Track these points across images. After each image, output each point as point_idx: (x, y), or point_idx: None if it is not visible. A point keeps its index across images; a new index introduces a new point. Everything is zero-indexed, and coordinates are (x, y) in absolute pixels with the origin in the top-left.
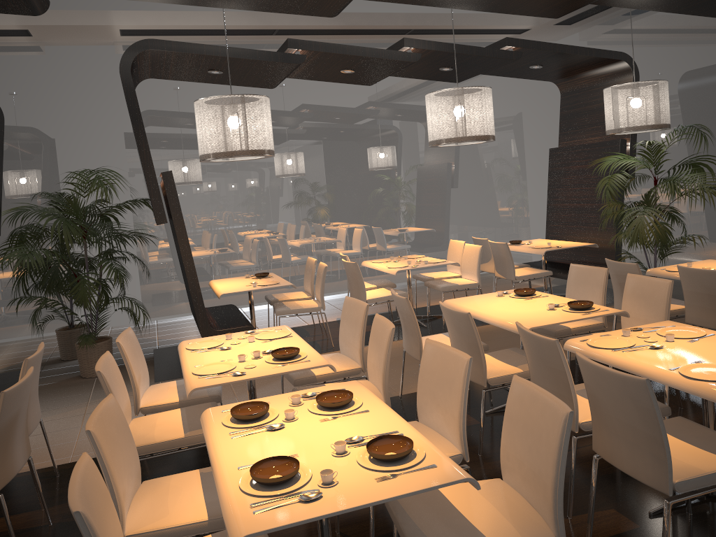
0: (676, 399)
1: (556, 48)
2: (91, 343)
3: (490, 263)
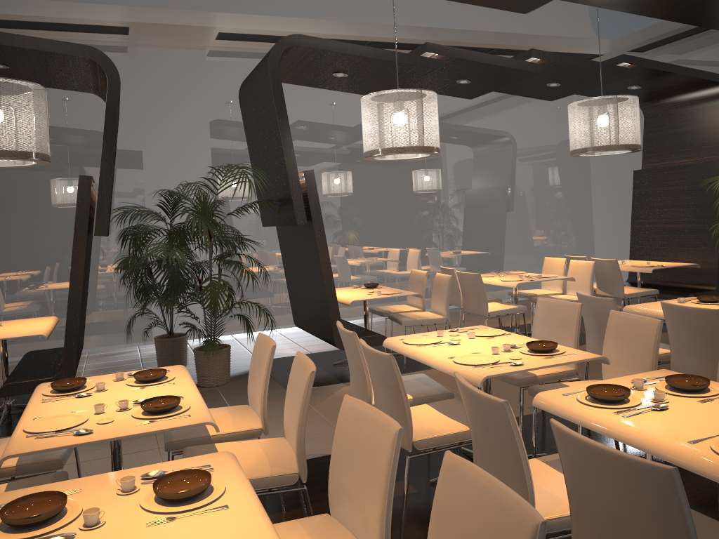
0: None
1: (667, 68)
2: (217, 349)
3: None
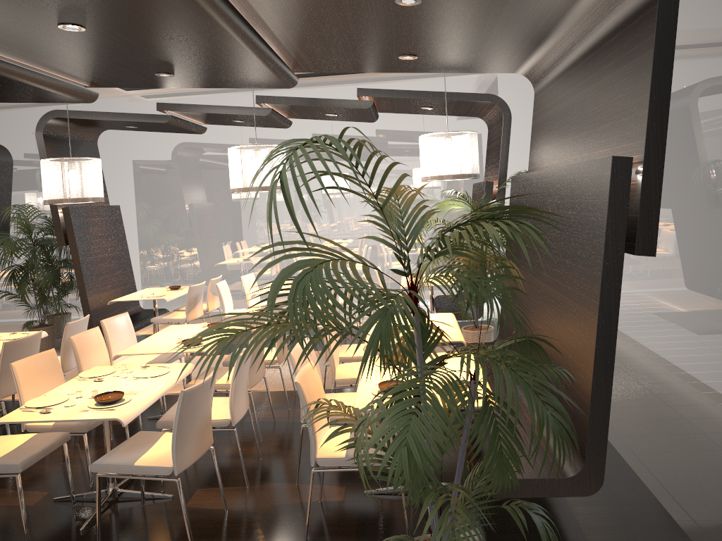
0: (276, 433)
1: (411, 95)
2: (29, 328)
3: None
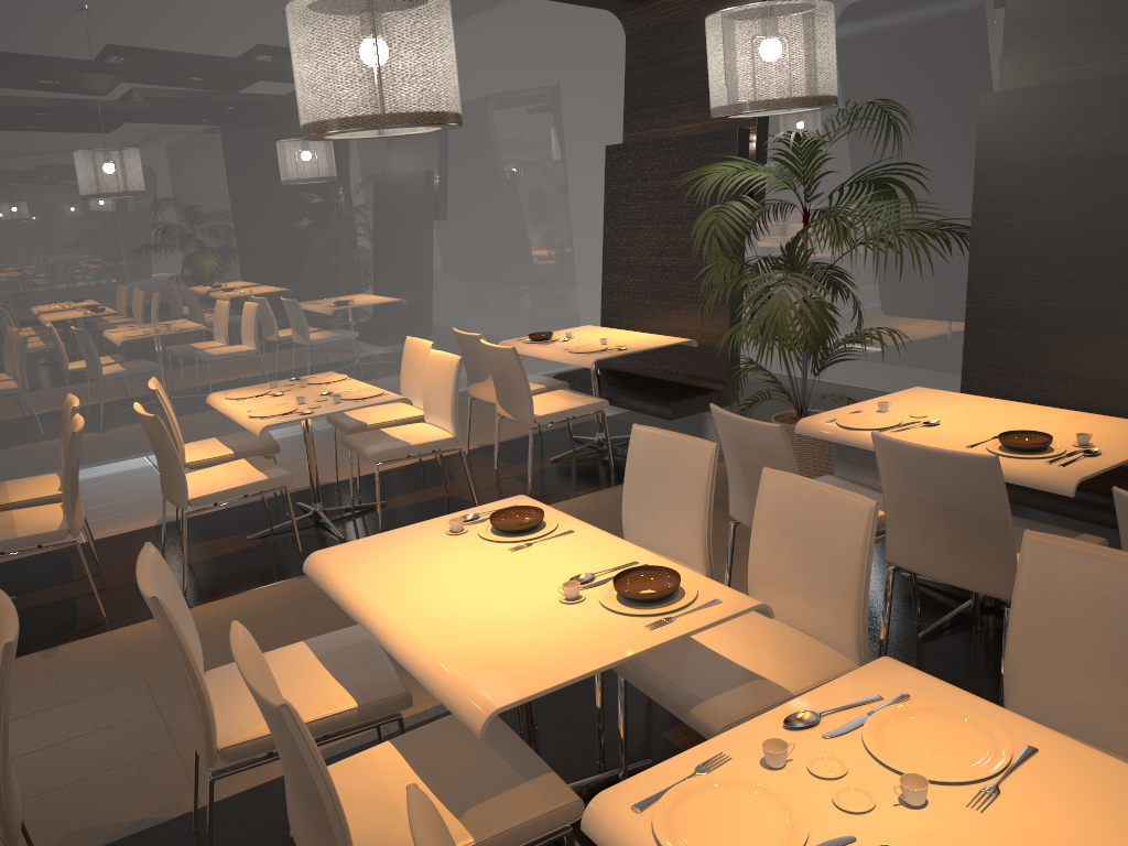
0: None
1: None
2: None
3: (489, 383)
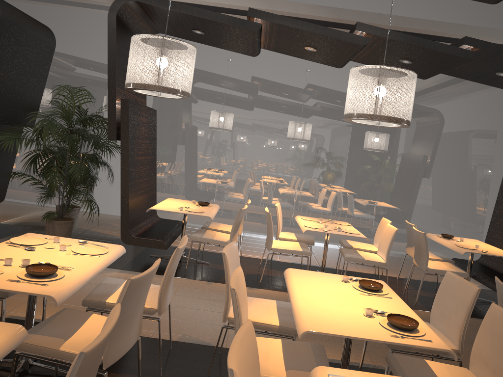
0: None
1: None
2: (50, 219)
3: (414, 248)
